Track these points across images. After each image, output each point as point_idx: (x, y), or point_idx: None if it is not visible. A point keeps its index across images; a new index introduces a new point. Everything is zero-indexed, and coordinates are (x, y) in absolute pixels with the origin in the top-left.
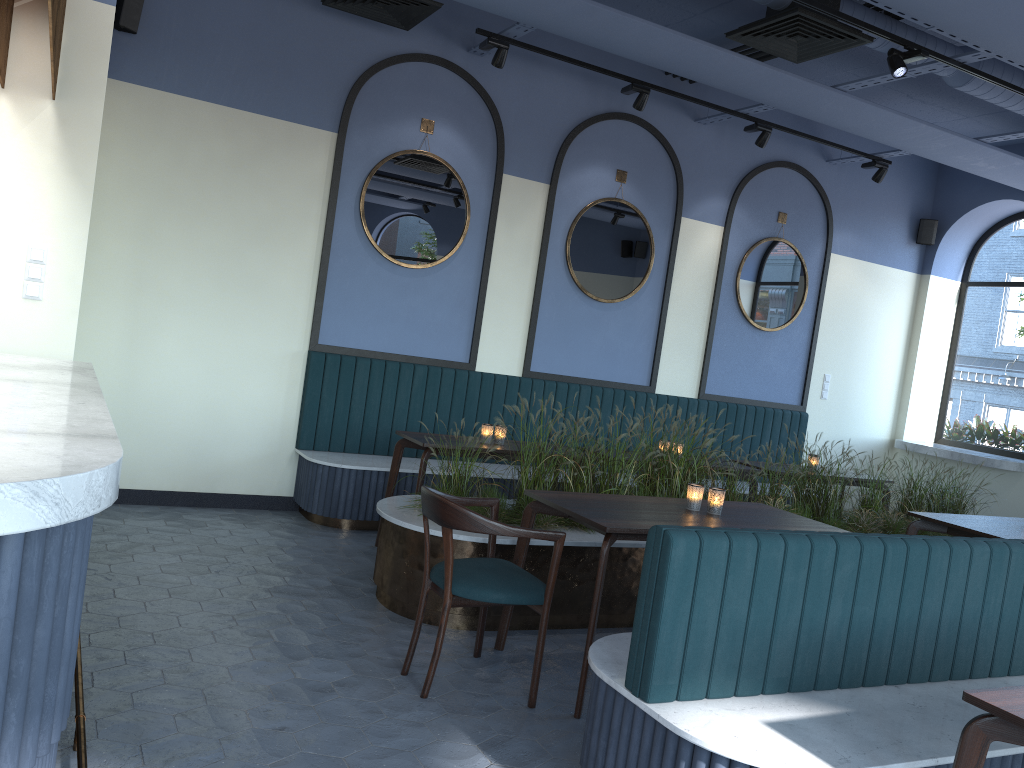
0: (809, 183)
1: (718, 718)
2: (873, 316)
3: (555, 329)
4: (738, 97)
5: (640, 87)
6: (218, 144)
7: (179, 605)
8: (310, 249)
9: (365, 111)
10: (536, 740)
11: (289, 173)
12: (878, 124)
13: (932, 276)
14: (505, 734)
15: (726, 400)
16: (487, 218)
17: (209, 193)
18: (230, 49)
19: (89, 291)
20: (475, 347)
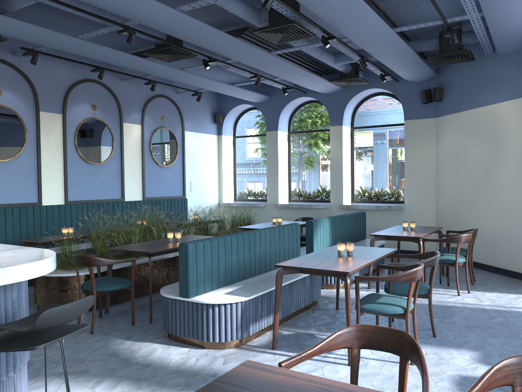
0: (172, 103)
1: (210, 296)
2: (204, 154)
3: (76, 180)
4: None
5: (100, 69)
6: None
7: None
8: None
9: None
10: (142, 332)
11: None
12: (198, 81)
13: (223, 135)
14: (130, 334)
15: (154, 198)
16: (35, 133)
17: None
18: None
19: None
20: (40, 194)
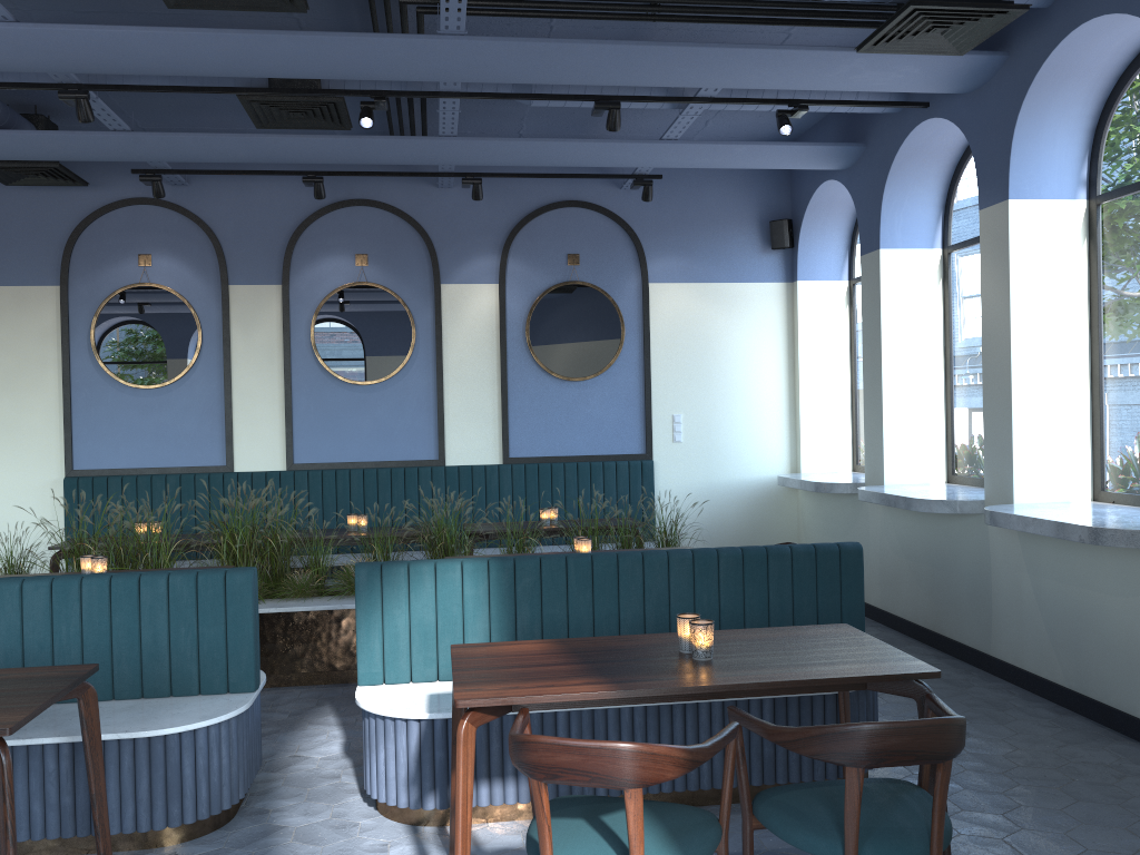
0: (603, 216)
1: None
2: (730, 340)
3: (316, 419)
4: None
5: (310, 178)
6: None
7: None
8: (53, 389)
9: (83, 261)
10: None
11: (23, 329)
12: (528, 154)
13: (800, 282)
14: None
15: (539, 461)
16: (221, 329)
17: None
18: None
19: None
20: (229, 450)
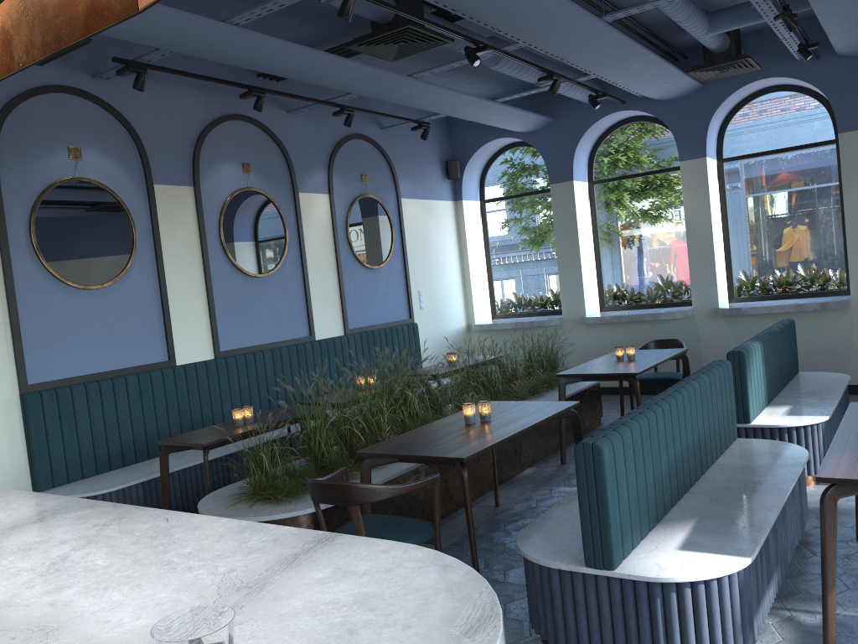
0: (375, 148)
1: (657, 559)
2: (436, 239)
3: (230, 310)
4: (313, 88)
5: (257, 92)
6: None
7: None
8: None
9: (12, 148)
10: None
11: None
12: (436, 99)
13: (464, 201)
14: None
15: (364, 330)
16: (150, 227)
17: None
18: None
19: None
20: (171, 344)
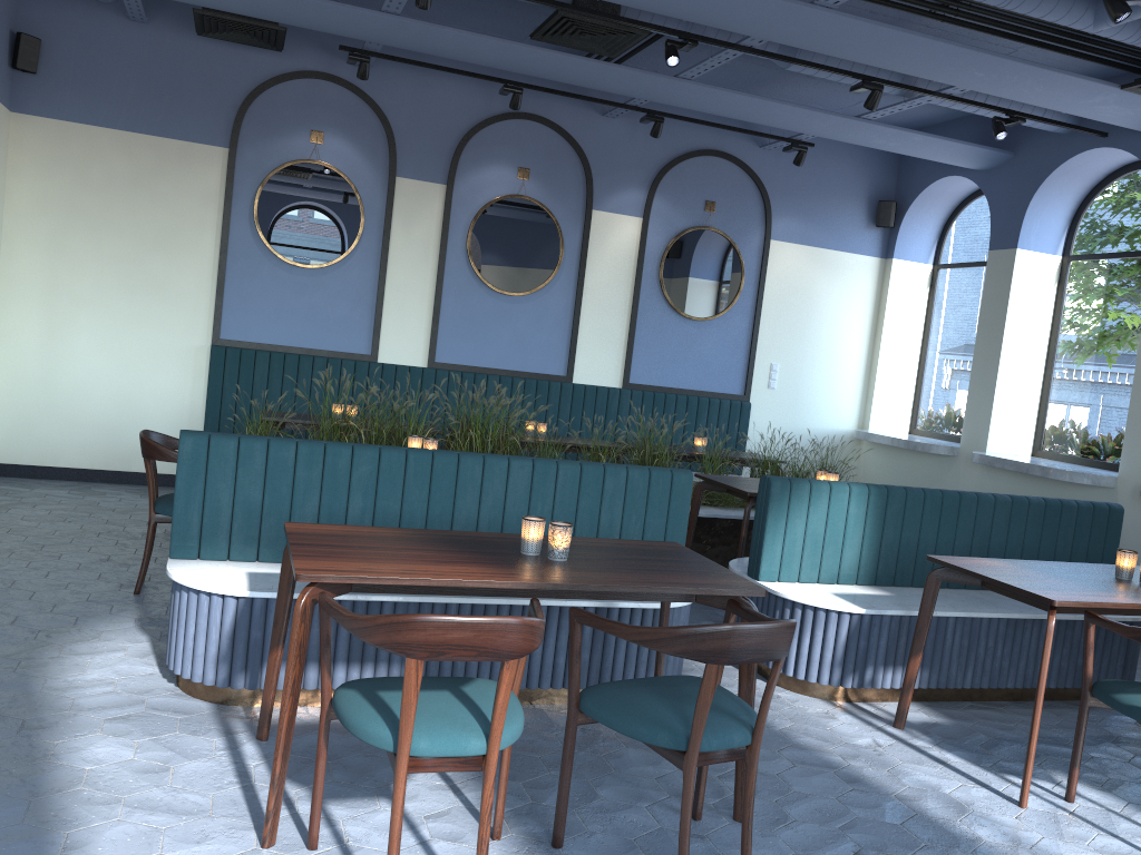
0: (741, 170)
1: (214, 568)
2: (828, 303)
3: (460, 322)
4: None
5: (512, 88)
6: (118, 164)
7: (8, 537)
8: (208, 254)
9: (255, 127)
10: None
11: (185, 186)
12: (742, 108)
13: (895, 260)
14: None
15: (654, 389)
16: (383, 219)
17: (112, 207)
18: (124, 80)
19: (9, 296)
20: (376, 340)
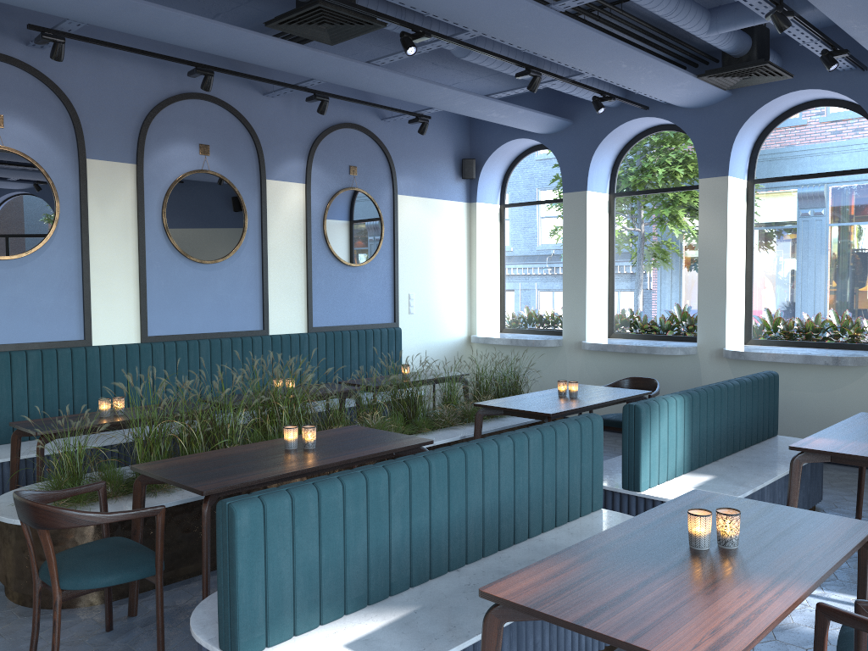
0: (371, 139)
1: None
2: (439, 241)
3: (166, 294)
4: None
5: (204, 70)
6: None
7: None
8: None
9: None
10: None
11: None
12: (410, 90)
13: (478, 203)
14: None
15: (332, 329)
16: (78, 202)
17: None
18: None
19: None
20: (88, 324)
